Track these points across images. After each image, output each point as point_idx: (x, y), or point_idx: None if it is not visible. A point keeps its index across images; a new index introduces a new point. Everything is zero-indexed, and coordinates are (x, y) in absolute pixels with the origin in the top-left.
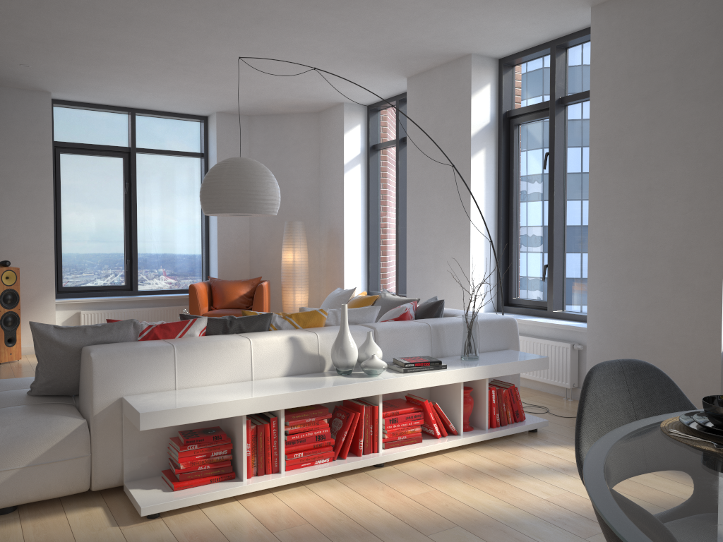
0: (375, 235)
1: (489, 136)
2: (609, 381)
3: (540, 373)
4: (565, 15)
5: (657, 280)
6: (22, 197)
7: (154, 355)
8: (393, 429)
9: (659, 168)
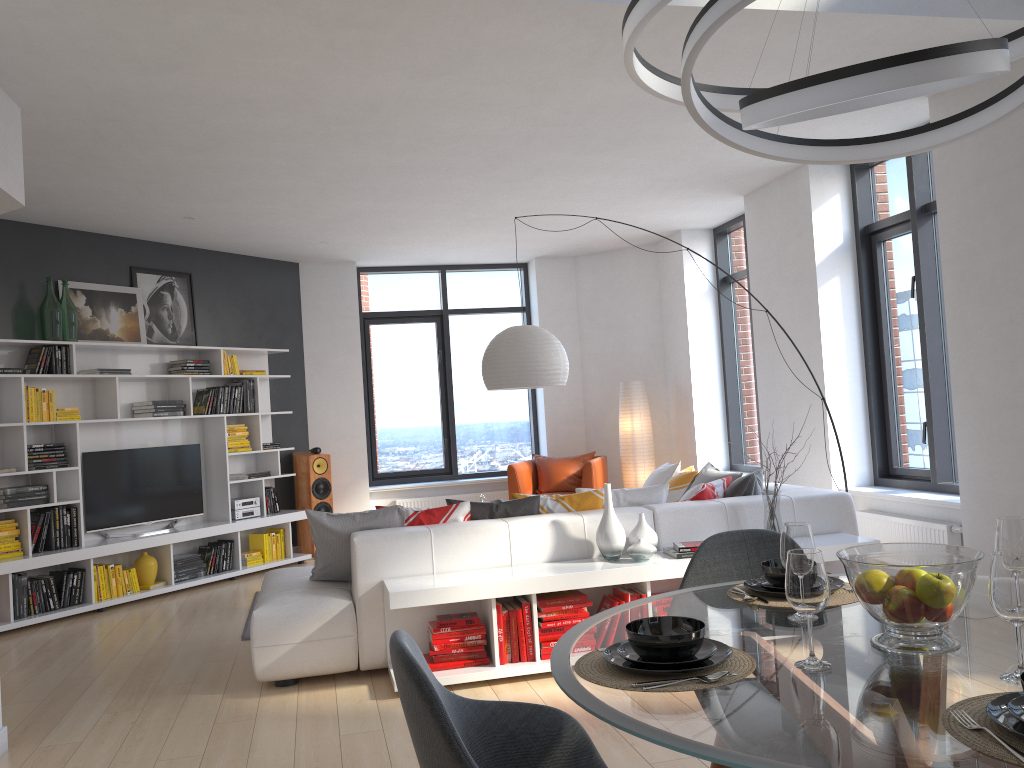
0: (735, 391)
1: (843, 260)
2: (725, 549)
3: None
4: (900, 109)
5: None
6: (331, 378)
7: (411, 539)
8: None
9: (1019, 294)
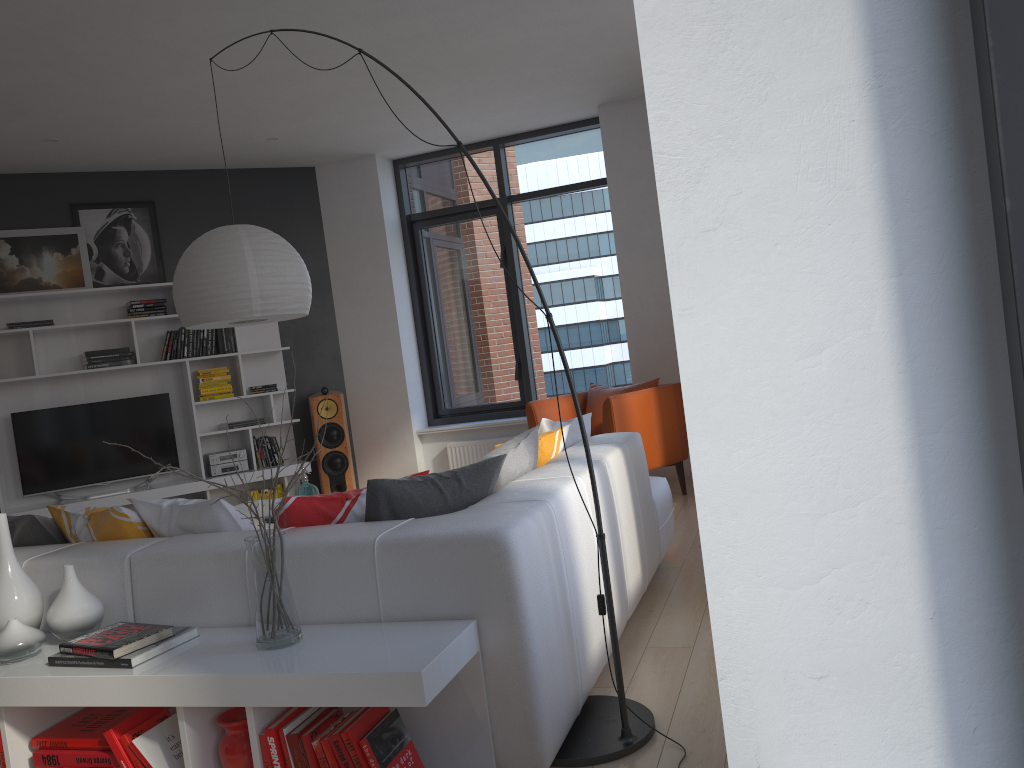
0: None
1: None
2: None
3: None
4: None
5: None
6: (361, 300)
7: None
8: None
9: None
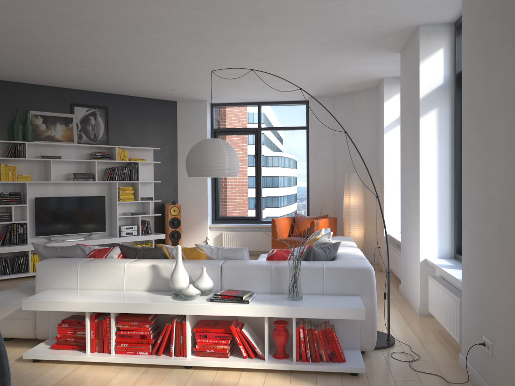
0: None
1: (443, 96)
2: None
3: (447, 324)
4: None
5: (492, 244)
6: None
7: (67, 267)
8: (203, 342)
9: (492, 121)
